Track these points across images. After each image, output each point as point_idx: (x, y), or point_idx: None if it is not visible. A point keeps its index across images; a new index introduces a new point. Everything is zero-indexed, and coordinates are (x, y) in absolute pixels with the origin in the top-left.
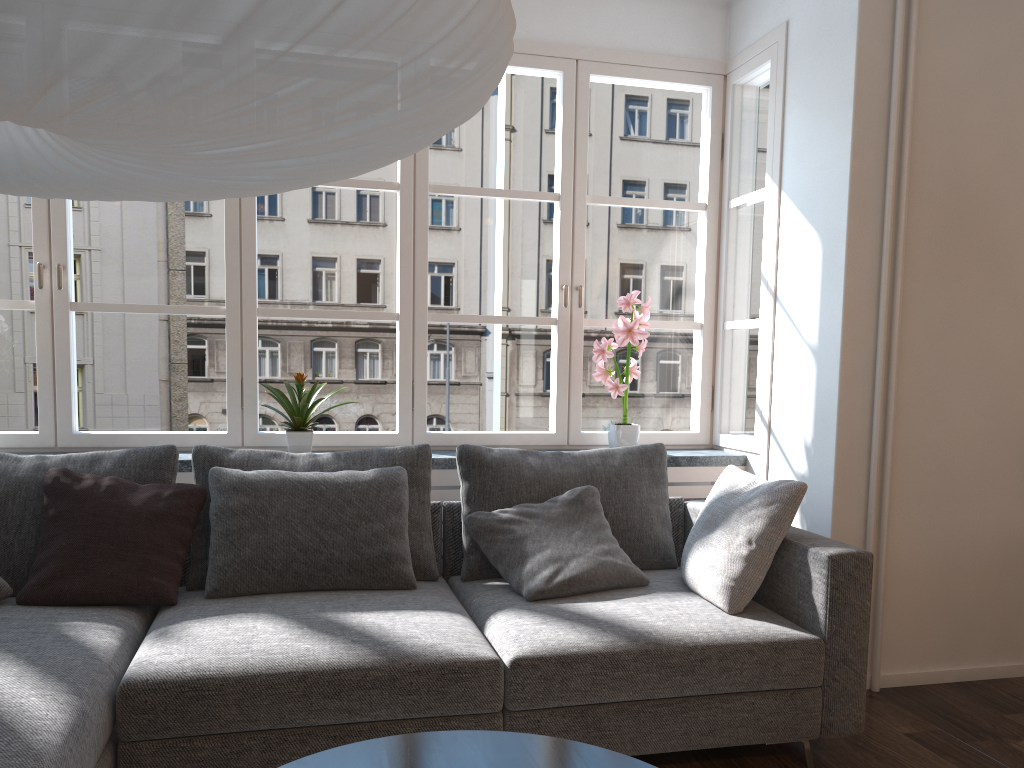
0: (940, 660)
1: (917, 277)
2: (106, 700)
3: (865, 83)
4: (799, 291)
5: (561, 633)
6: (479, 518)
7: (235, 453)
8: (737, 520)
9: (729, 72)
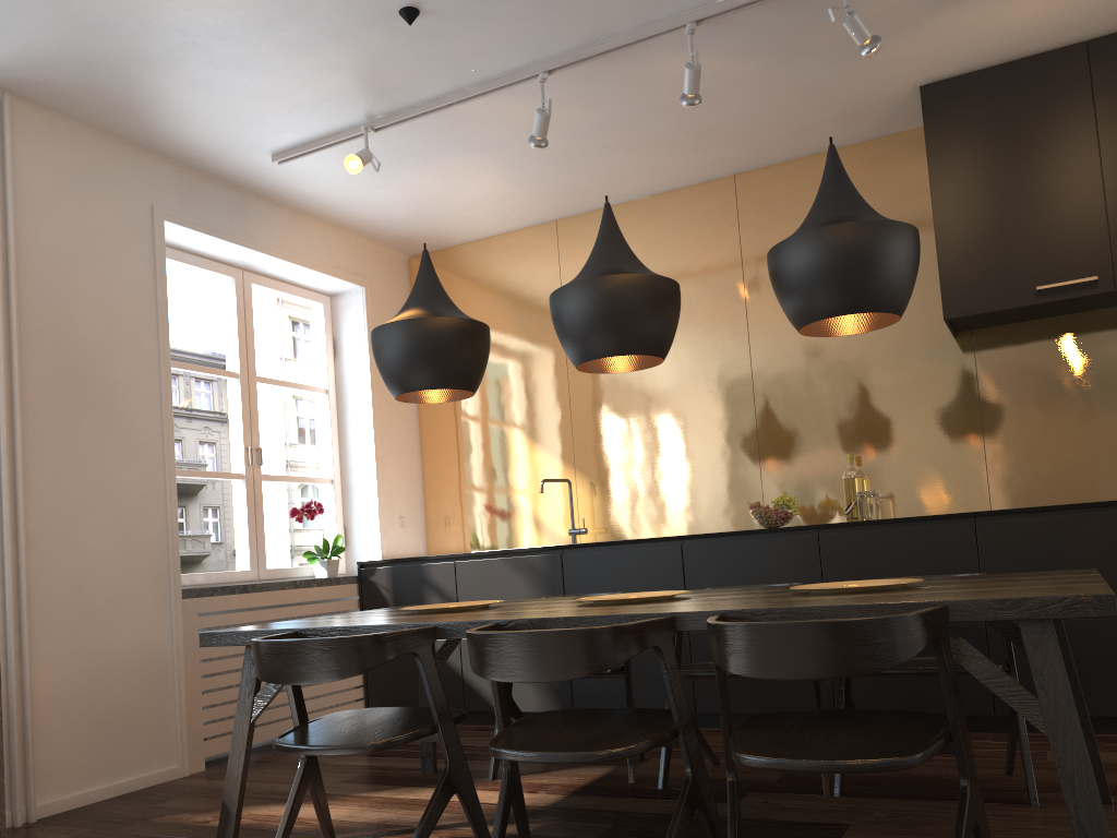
0: (98, 778)
1: (37, 419)
2: None
3: None
4: None
5: None
6: None
7: None
8: None
9: None
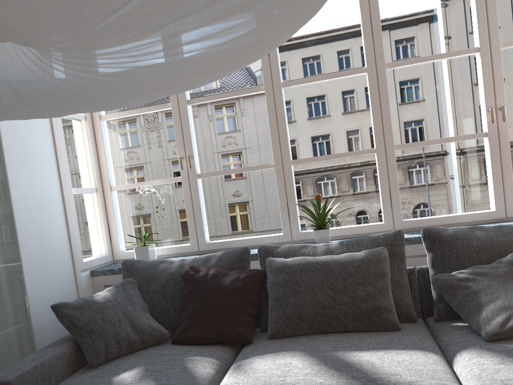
0: None
1: None
2: None
3: None
4: None
5: None
6: (442, 278)
7: (281, 248)
8: None
9: None
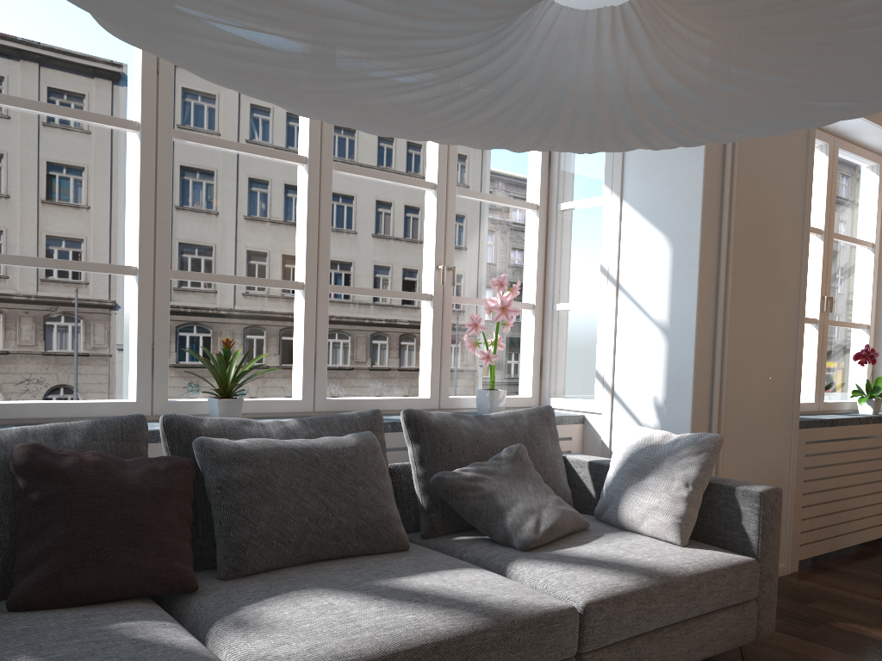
0: None
1: (736, 275)
2: None
3: None
4: (646, 281)
5: (594, 576)
6: (447, 477)
7: (207, 422)
8: (670, 467)
9: None
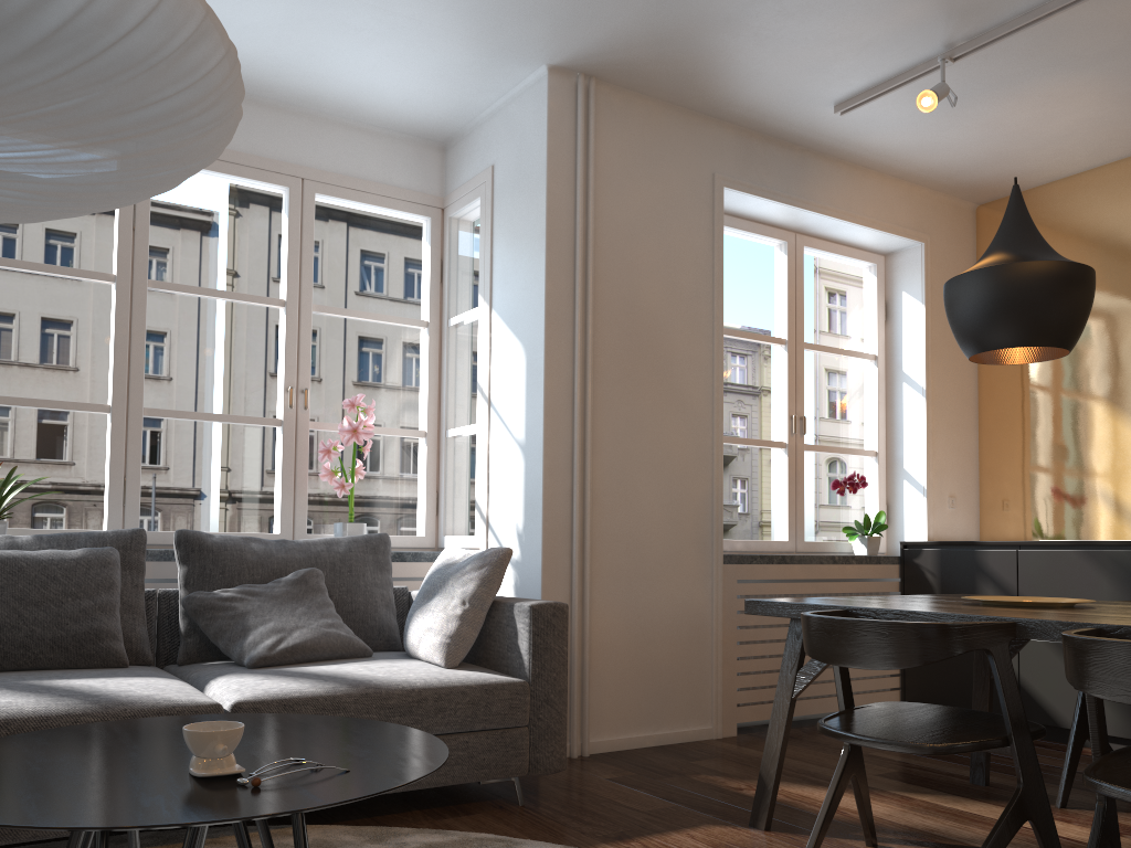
0: (641, 726)
1: (605, 384)
2: None
3: (555, 219)
4: (509, 395)
5: (283, 684)
6: (199, 597)
7: None
8: (453, 585)
9: (446, 206)
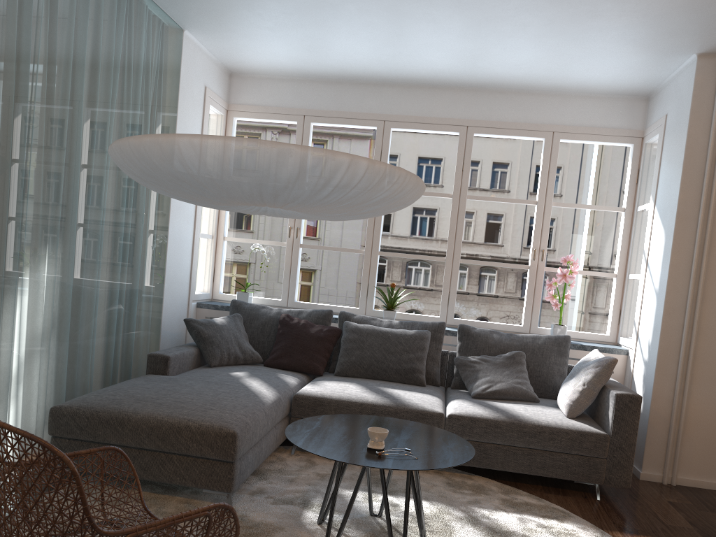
0: None
1: None
2: (288, 399)
3: (691, 153)
4: (655, 261)
5: (476, 409)
6: (460, 359)
7: (356, 316)
8: (581, 373)
9: (644, 136)
